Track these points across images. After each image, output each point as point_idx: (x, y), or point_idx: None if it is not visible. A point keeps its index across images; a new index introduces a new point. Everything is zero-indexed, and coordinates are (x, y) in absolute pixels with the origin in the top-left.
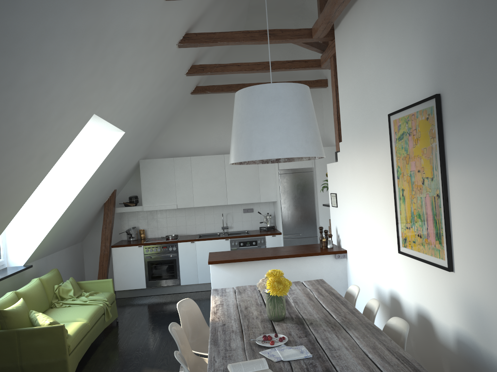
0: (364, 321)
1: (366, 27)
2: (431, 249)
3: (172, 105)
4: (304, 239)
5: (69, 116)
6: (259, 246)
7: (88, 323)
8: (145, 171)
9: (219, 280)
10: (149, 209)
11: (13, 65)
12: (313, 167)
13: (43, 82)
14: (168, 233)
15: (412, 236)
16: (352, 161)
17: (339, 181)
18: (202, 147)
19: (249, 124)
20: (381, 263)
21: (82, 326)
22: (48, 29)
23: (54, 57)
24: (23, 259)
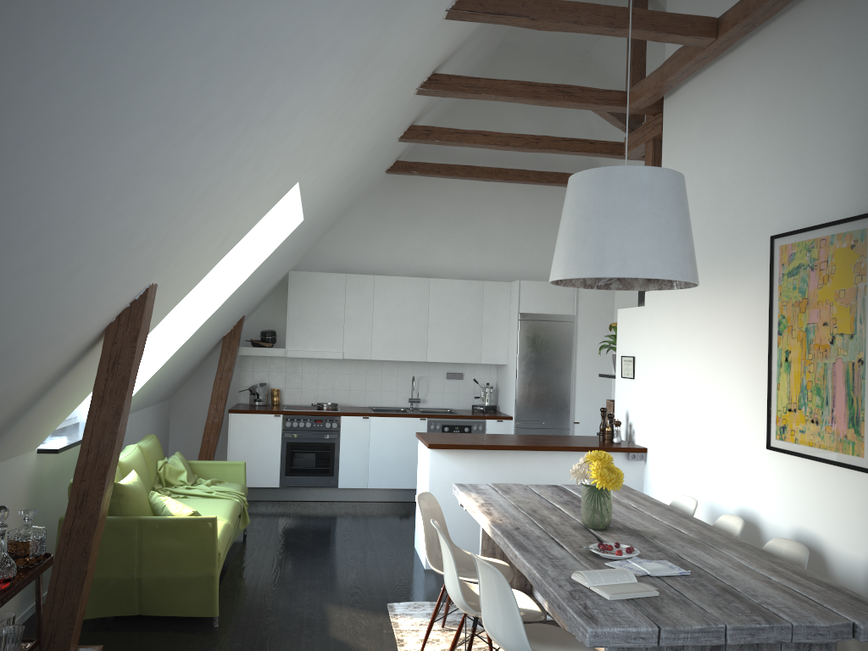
0: (735, 540)
1: (736, 101)
2: (838, 441)
3: (361, 187)
4: (547, 431)
5: (279, 179)
6: None
7: (230, 524)
8: (297, 291)
9: (442, 477)
10: (297, 356)
11: (286, 88)
12: (574, 315)
13: (291, 120)
14: (317, 400)
15: (800, 422)
16: (677, 305)
17: (644, 338)
18: (391, 262)
19: (602, 223)
20: (723, 467)
21: (225, 527)
22: (338, 42)
23: (319, 85)
24: None
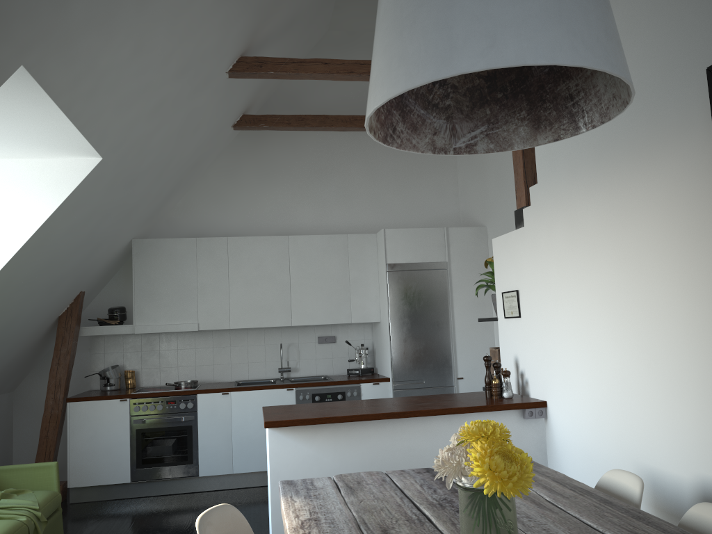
0: None
1: None
2: None
3: (199, 138)
4: (430, 391)
5: None
6: None
7: None
8: (143, 261)
9: (287, 463)
10: (146, 332)
11: None
12: (446, 261)
13: None
14: (179, 379)
15: None
16: (567, 213)
17: (527, 265)
18: (249, 225)
19: None
20: (665, 421)
21: None
22: None
23: None
24: None
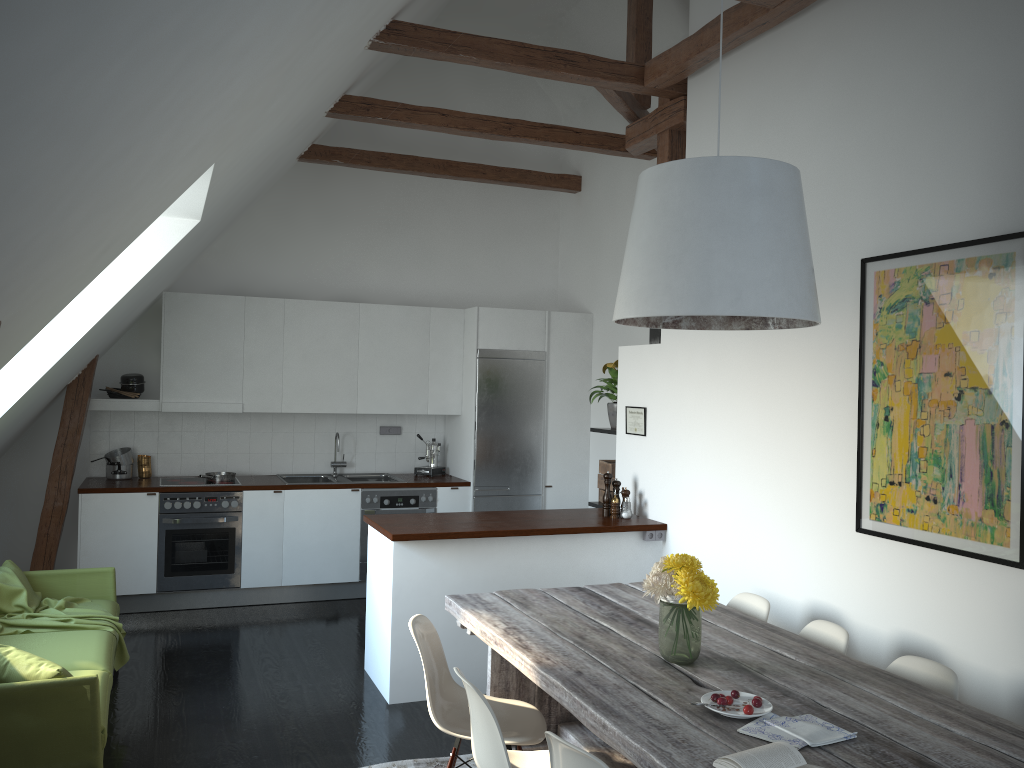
0: (859, 664)
1: (802, 83)
2: (970, 525)
3: (269, 178)
4: (514, 499)
5: (197, 156)
6: (423, 509)
7: (109, 673)
8: (175, 320)
9: (410, 578)
10: (177, 410)
11: None
12: (545, 351)
13: (242, 57)
14: (205, 468)
15: (909, 499)
16: (712, 344)
17: (660, 384)
18: (304, 281)
19: (705, 237)
20: (787, 552)
21: (104, 681)
22: None
23: (291, 2)
24: None
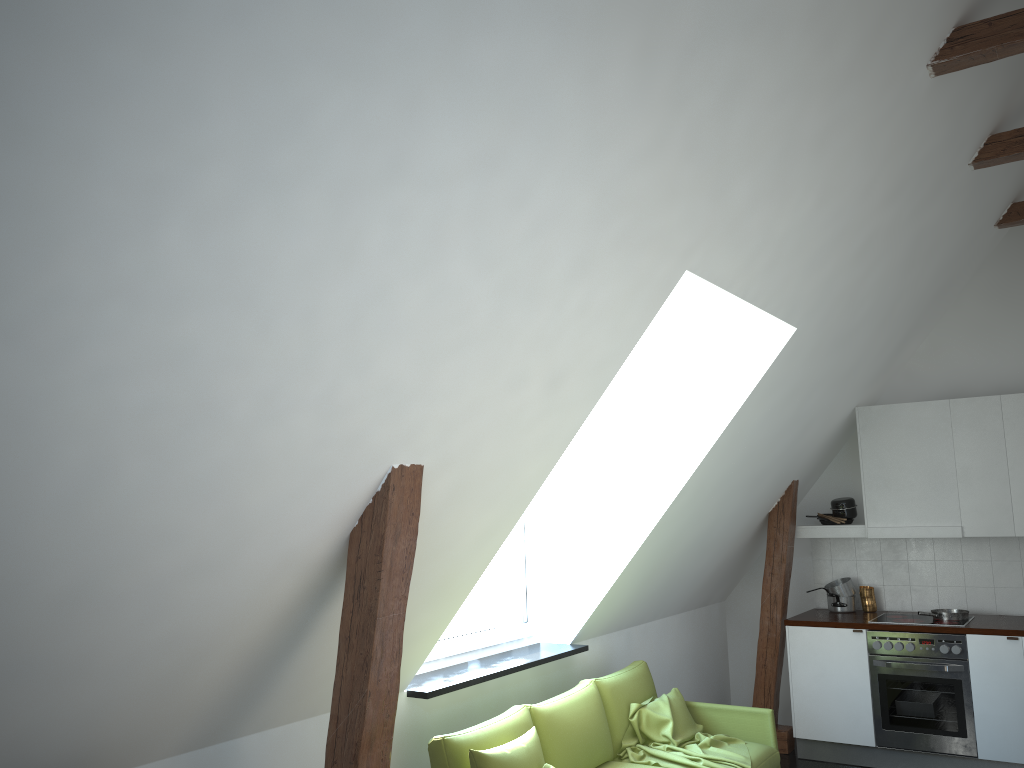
0: None
1: None
2: None
3: (938, 259)
4: None
5: (606, 271)
6: None
7: None
8: (872, 436)
9: None
10: (883, 536)
11: (384, 109)
12: None
13: (497, 166)
14: (939, 604)
15: None
16: None
17: None
18: None
19: None
20: None
21: None
22: None
23: (513, 91)
24: (569, 630)
